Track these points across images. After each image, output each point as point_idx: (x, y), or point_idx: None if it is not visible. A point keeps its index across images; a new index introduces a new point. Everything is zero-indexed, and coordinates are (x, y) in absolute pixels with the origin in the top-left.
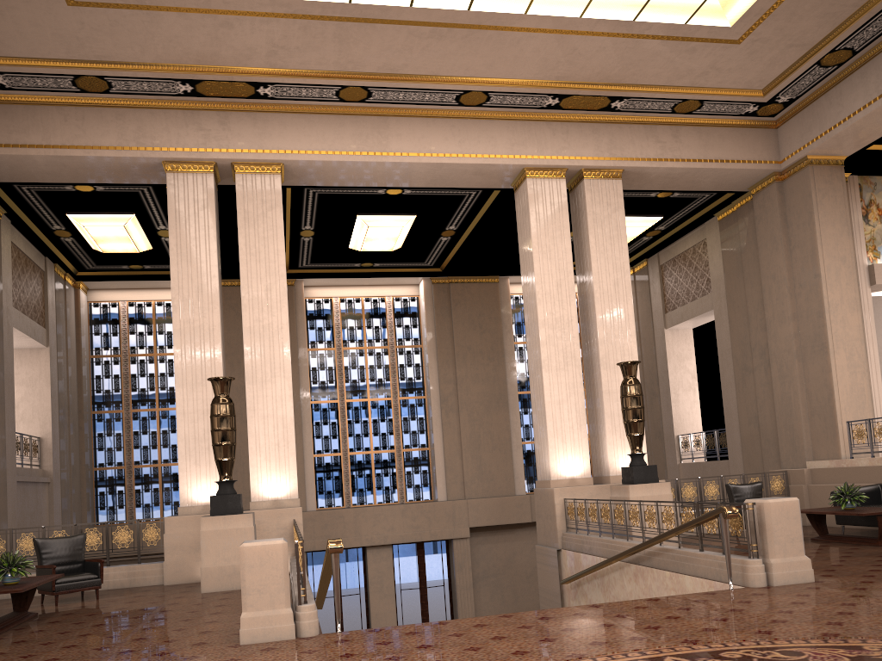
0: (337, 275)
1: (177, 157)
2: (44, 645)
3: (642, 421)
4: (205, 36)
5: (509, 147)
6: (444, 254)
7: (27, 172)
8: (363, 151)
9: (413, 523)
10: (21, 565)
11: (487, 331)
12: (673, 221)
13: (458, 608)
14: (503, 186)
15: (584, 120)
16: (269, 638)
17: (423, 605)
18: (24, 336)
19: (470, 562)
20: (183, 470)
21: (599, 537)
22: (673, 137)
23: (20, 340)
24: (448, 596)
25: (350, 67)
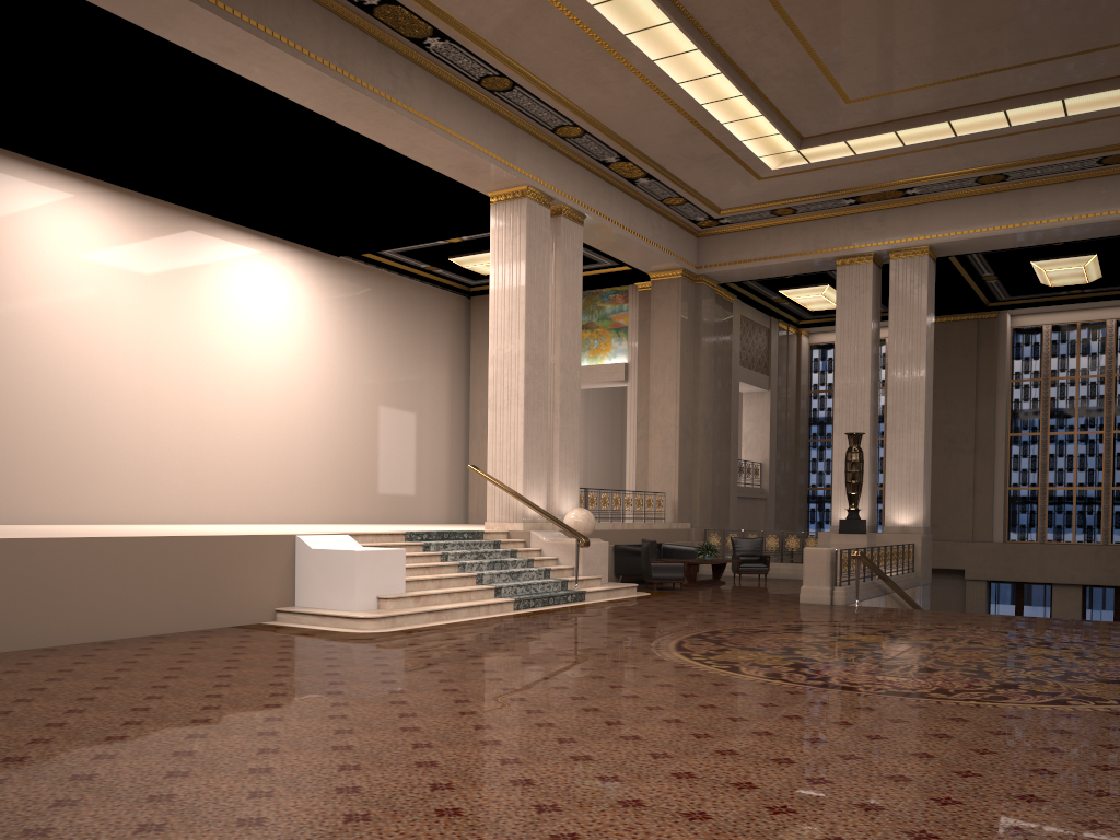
0: (1043, 304)
1: (843, 254)
2: (713, 592)
3: None
4: (853, 173)
5: None
6: None
7: (744, 276)
8: (1003, 224)
9: (1106, 566)
10: (713, 550)
11: None
12: None
13: None
14: None
15: None
16: (814, 601)
17: None
18: (749, 386)
19: None
20: (834, 498)
21: None
22: None
23: (747, 388)
24: None
25: (980, 164)
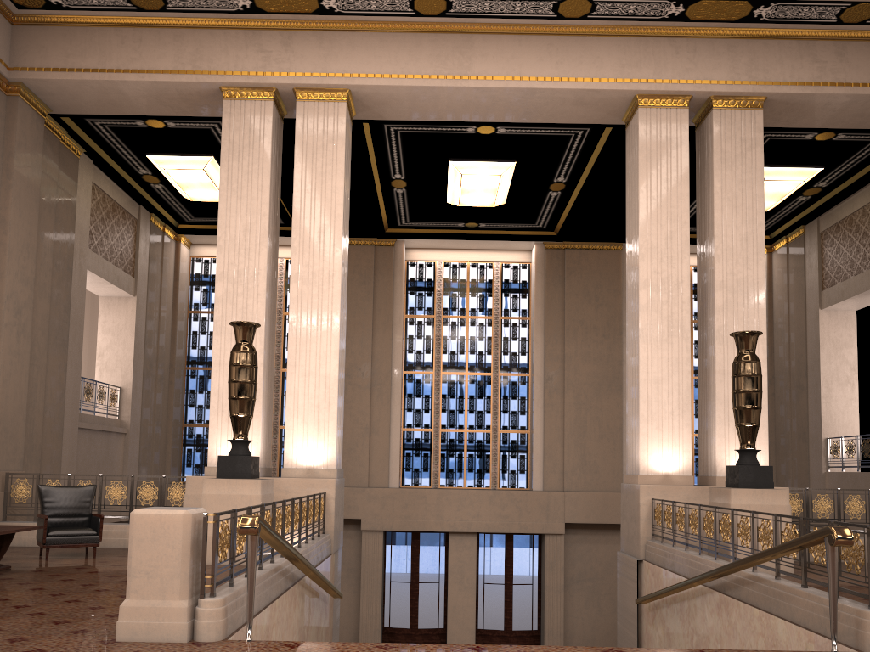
0: (439, 236)
1: (233, 81)
2: None
3: (757, 408)
4: None
5: (618, 69)
6: (556, 213)
7: (89, 102)
8: (441, 74)
9: (501, 512)
10: None
11: (603, 305)
12: (838, 175)
13: (545, 611)
14: (613, 121)
15: (718, 36)
16: (153, 637)
17: (507, 603)
18: (105, 283)
19: (563, 562)
20: (213, 426)
21: (683, 551)
22: (837, 55)
23: (104, 287)
24: (536, 597)
25: None
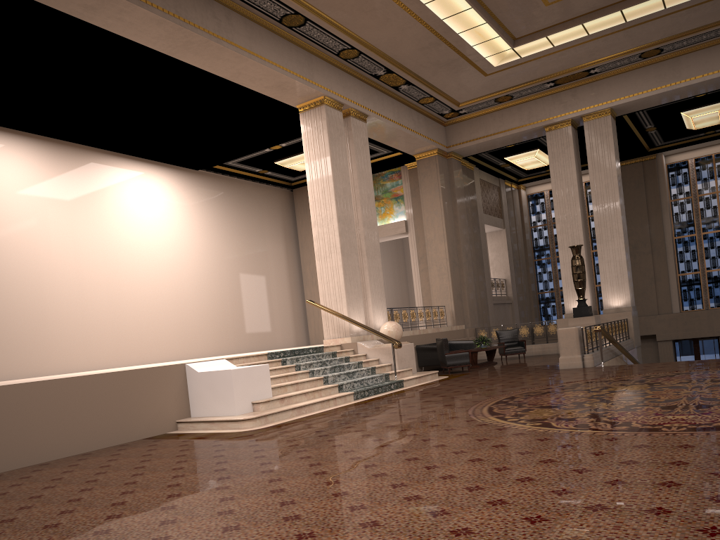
0: (687, 144)
1: (549, 123)
2: (492, 370)
3: None
4: (552, 62)
5: None
6: None
7: (480, 149)
8: (662, 85)
9: None
10: (486, 340)
11: None
12: None
13: None
14: None
15: None
16: (570, 367)
17: None
18: (491, 227)
19: None
20: (565, 294)
21: None
22: None
23: (489, 228)
24: None
25: (642, 43)
